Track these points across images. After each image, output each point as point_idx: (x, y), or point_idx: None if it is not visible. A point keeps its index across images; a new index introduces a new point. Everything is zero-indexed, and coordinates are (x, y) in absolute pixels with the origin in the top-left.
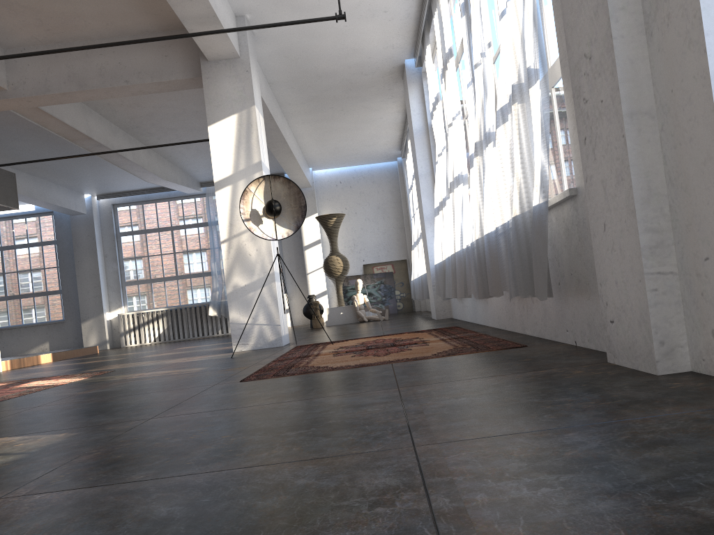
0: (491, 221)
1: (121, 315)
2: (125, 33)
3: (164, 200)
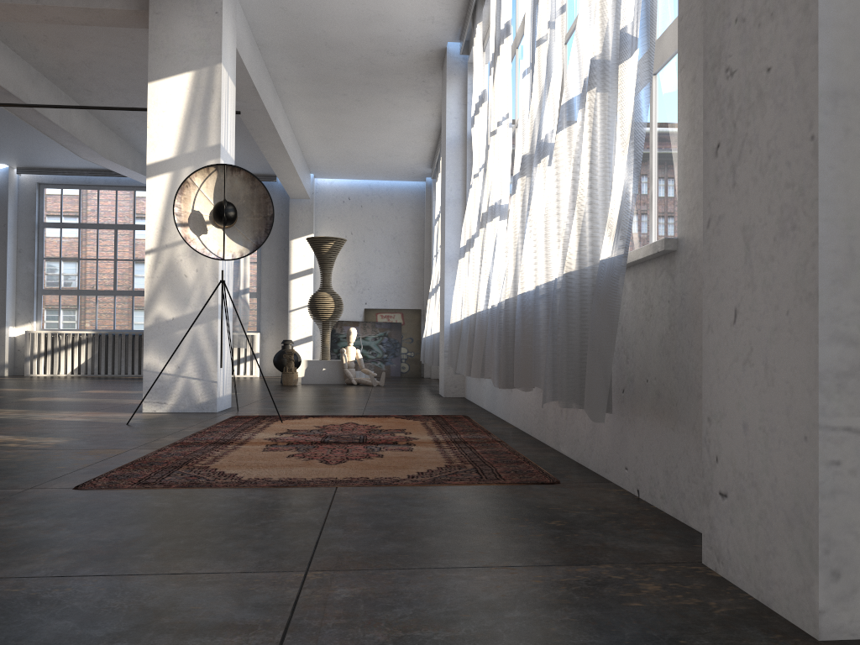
0: (530, 275)
1: (30, 333)
2: None
3: (111, 188)
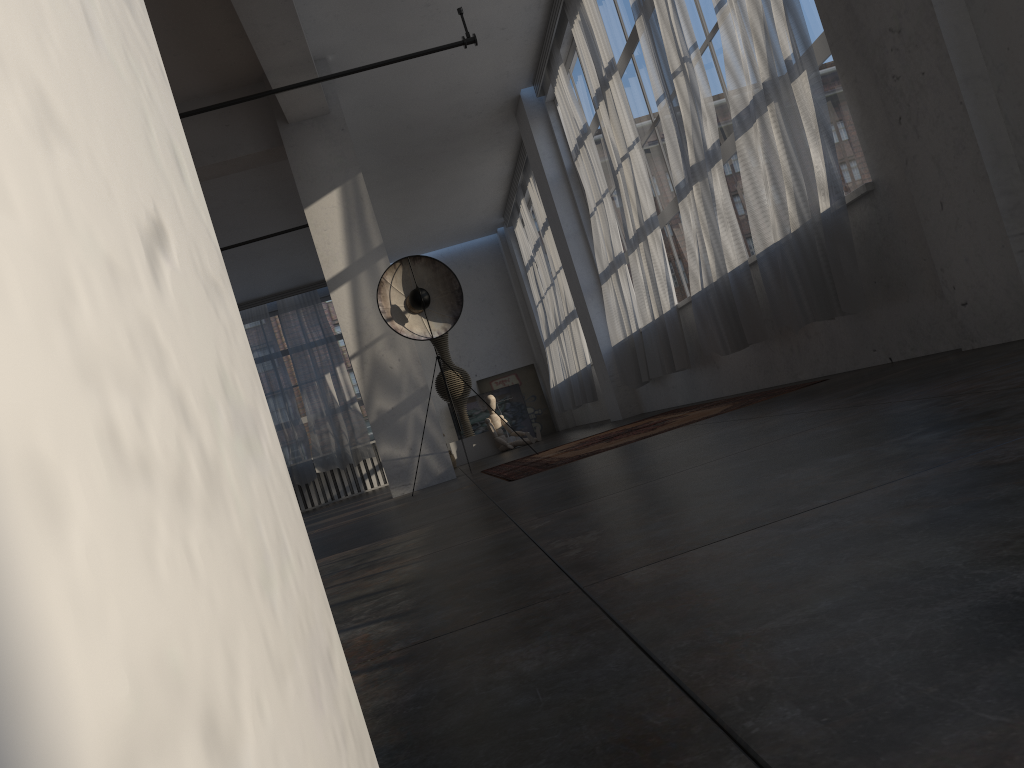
0: (736, 253)
1: None
2: None
3: None
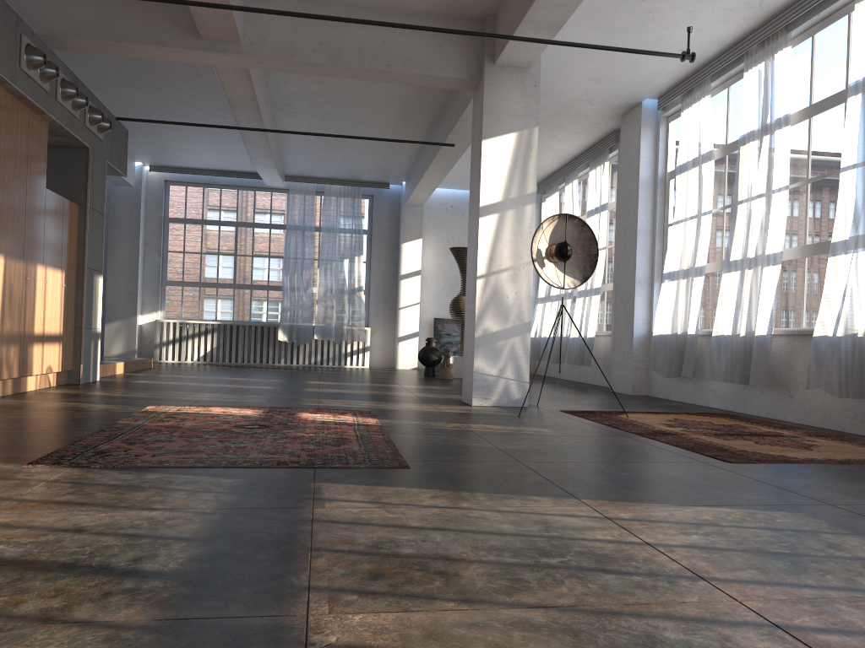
0: None
1: (160, 322)
2: (398, 8)
3: (234, 188)
